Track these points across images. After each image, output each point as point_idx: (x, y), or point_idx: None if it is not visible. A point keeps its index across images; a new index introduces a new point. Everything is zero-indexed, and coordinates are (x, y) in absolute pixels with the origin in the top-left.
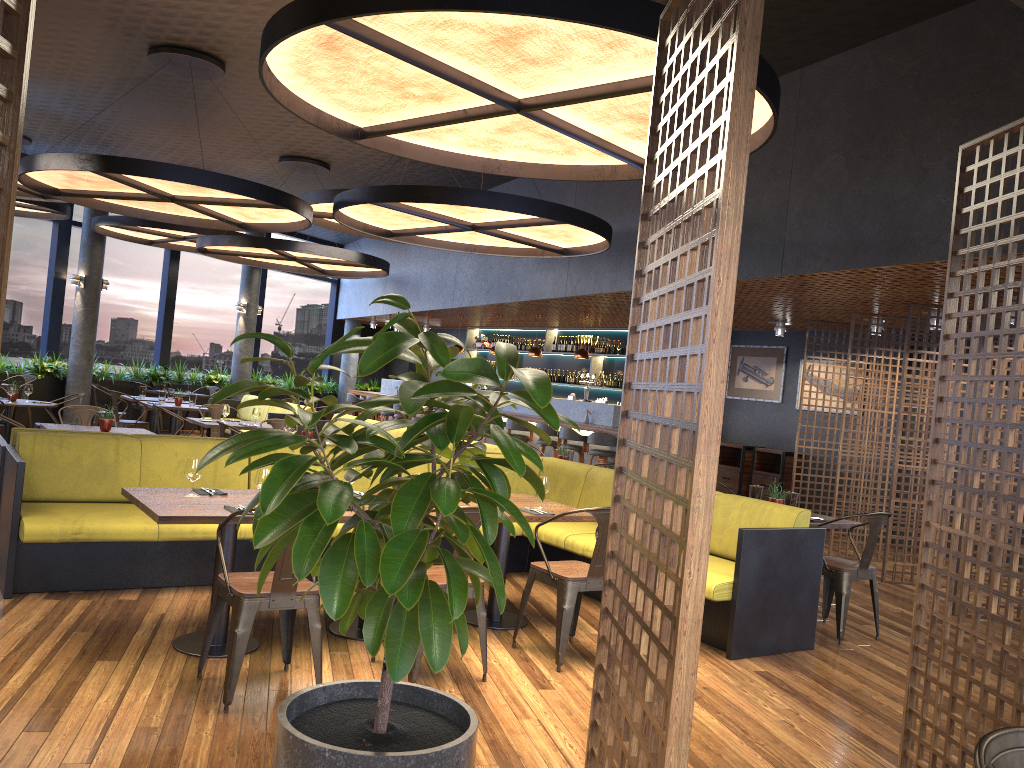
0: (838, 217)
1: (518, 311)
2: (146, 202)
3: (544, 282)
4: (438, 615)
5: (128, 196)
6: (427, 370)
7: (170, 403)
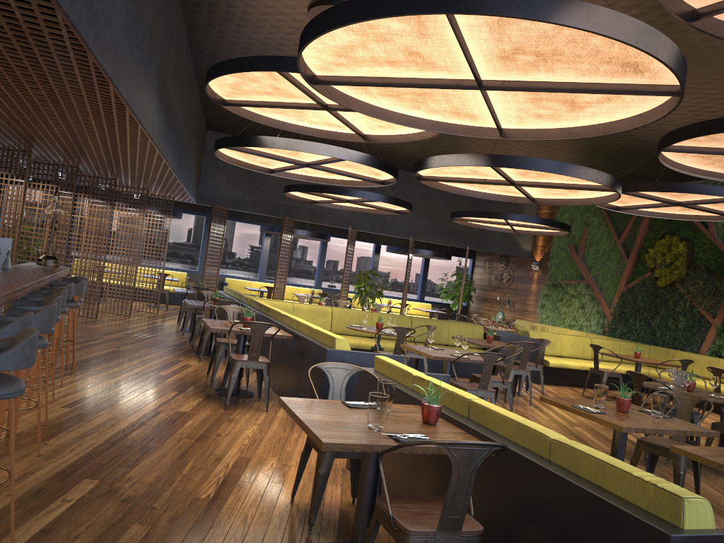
0: (189, 167)
1: (2, 60)
2: (558, 175)
3: (156, 121)
4: (361, 301)
5: (551, 185)
6: (368, 275)
7: (665, 426)
